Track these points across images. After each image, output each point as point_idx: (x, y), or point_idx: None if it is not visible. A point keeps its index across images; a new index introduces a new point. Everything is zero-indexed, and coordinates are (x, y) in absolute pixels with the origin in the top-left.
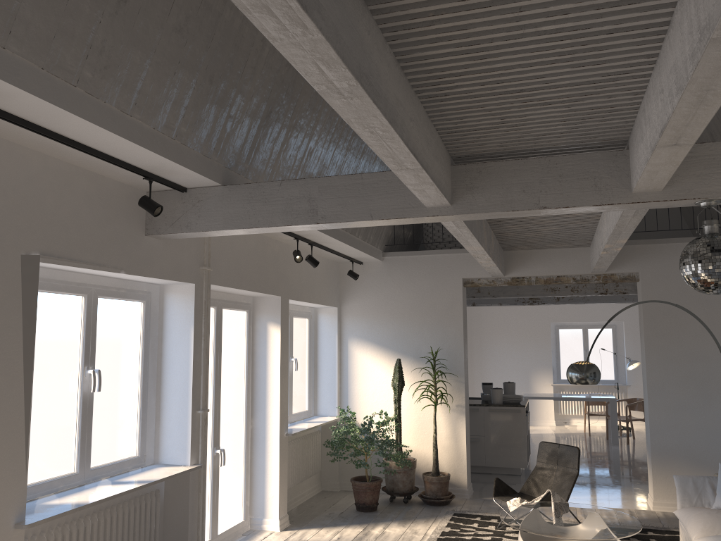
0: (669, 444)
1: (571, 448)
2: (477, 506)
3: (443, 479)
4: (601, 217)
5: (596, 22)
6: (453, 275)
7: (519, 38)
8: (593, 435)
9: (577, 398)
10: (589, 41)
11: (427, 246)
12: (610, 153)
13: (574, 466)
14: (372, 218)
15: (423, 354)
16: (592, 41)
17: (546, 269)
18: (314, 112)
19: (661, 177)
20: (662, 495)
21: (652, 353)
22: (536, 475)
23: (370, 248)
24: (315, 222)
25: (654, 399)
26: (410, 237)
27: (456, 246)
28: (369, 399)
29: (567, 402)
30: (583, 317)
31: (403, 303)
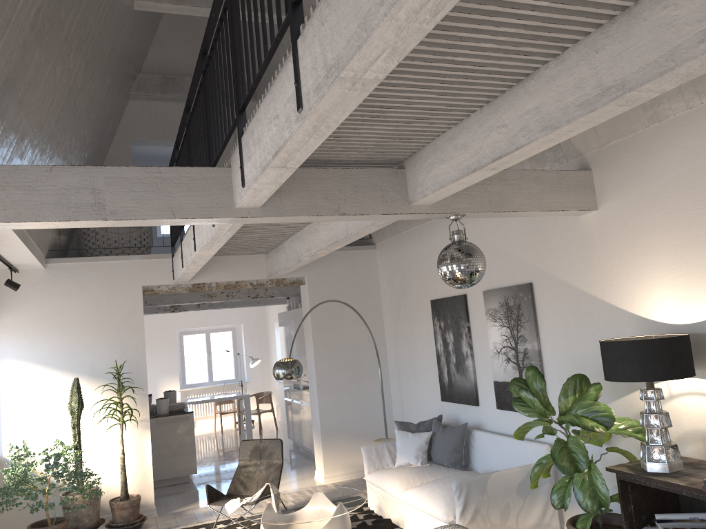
0: (334, 423)
1: (274, 441)
2: (172, 521)
3: (135, 501)
4: (310, 226)
5: (493, 63)
6: (133, 283)
7: (434, 62)
8: (225, 433)
9: (214, 399)
10: (469, 77)
11: (87, 252)
12: (392, 171)
13: (279, 457)
14: (175, 217)
15: (100, 370)
16: (471, 77)
17: (227, 275)
18: (36, 87)
19: (447, 193)
20: (331, 469)
21: (319, 347)
22: (241, 473)
23: (39, 253)
24: (103, 219)
25: (322, 386)
26: (65, 241)
27: (124, 252)
28: (32, 430)
29: (194, 405)
30: (207, 322)
31: (74, 315)
